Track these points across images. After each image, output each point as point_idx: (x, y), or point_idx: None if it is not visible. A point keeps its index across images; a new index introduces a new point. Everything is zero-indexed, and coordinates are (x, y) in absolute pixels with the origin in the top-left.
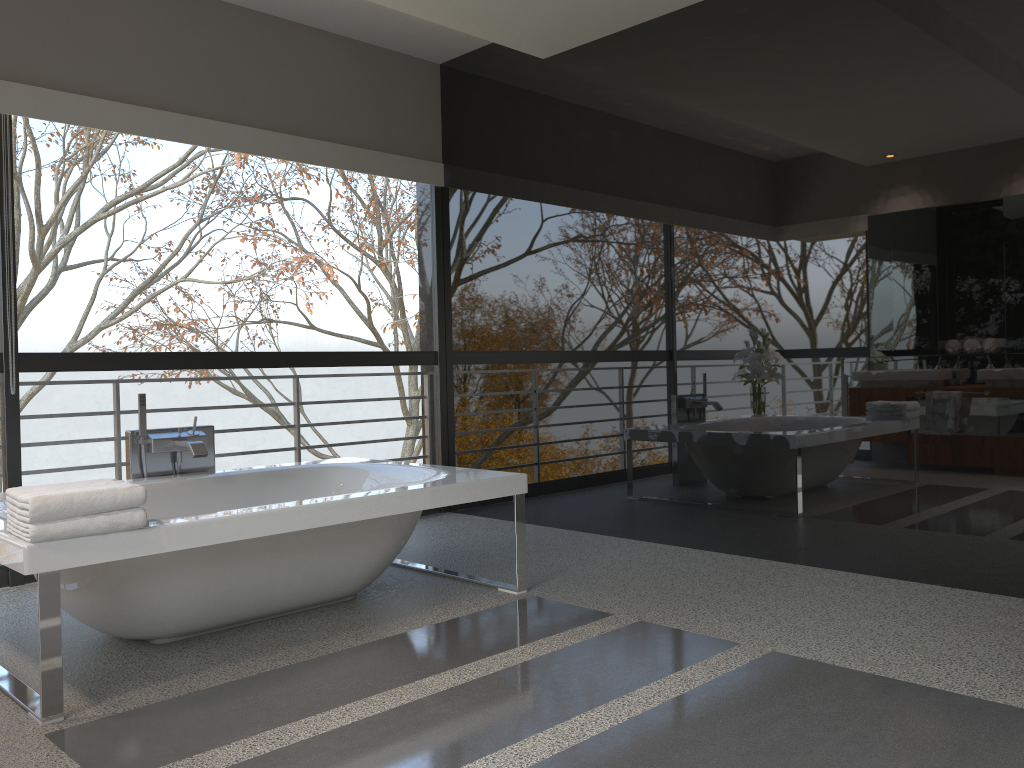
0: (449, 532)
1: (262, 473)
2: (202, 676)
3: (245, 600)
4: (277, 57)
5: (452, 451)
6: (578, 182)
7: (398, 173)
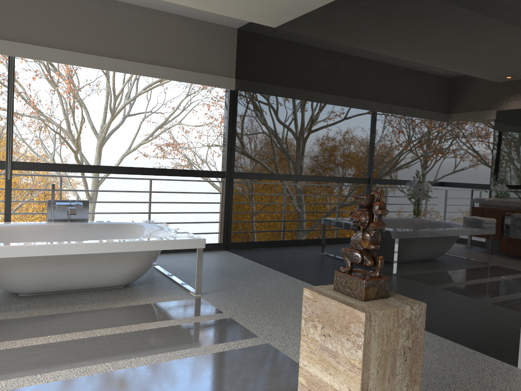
0: (211, 260)
1: (105, 224)
2: (17, 313)
3: (58, 282)
4: (147, 27)
5: (229, 221)
6: (283, 92)
7: (209, 83)
